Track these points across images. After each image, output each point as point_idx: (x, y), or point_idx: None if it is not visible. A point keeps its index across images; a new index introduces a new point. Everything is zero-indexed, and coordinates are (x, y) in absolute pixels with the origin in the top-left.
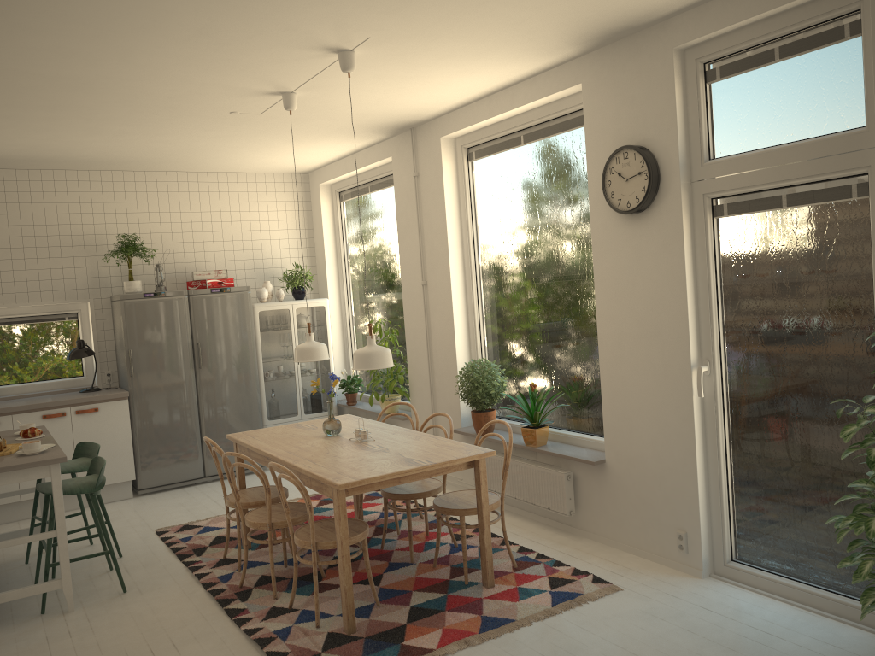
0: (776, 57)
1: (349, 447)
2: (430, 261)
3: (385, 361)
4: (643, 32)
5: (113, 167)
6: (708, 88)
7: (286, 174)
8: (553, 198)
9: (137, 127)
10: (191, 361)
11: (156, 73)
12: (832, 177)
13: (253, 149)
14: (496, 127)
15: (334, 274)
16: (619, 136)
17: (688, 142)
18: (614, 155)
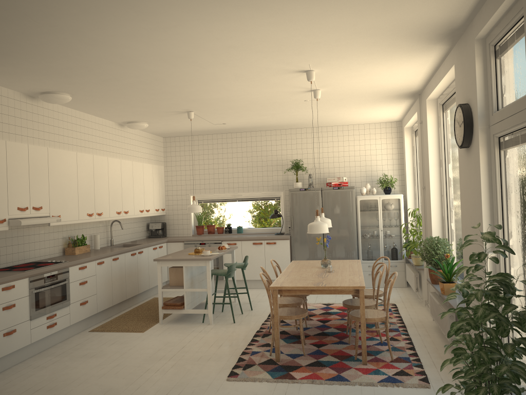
0: (514, 39)
1: (316, 273)
2: (425, 174)
3: (319, 230)
4: (467, 29)
5: (294, 127)
6: (496, 62)
7: (387, 123)
8: None
9: (275, 111)
10: None
11: (246, 91)
12: None
13: (346, 113)
14: (446, 91)
15: (411, 180)
16: (463, 97)
17: (487, 99)
18: (456, 110)
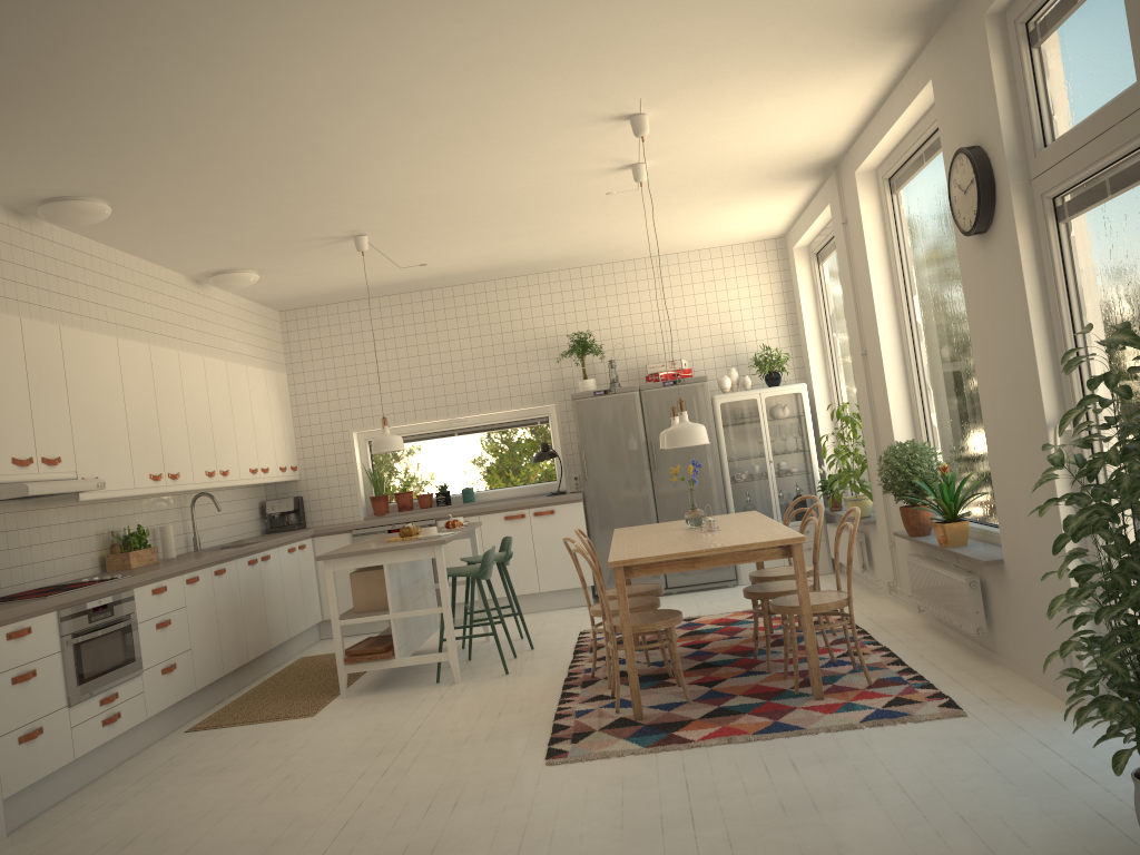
0: None
1: (686, 535)
2: (865, 325)
3: (692, 438)
4: (962, 1)
5: (567, 266)
6: (1033, 54)
7: (757, 242)
8: (952, 226)
9: (539, 225)
10: (646, 461)
11: (493, 176)
12: (1136, 145)
13: (681, 223)
14: (900, 148)
15: (818, 353)
16: (962, 137)
17: (1020, 129)
18: (952, 163)
